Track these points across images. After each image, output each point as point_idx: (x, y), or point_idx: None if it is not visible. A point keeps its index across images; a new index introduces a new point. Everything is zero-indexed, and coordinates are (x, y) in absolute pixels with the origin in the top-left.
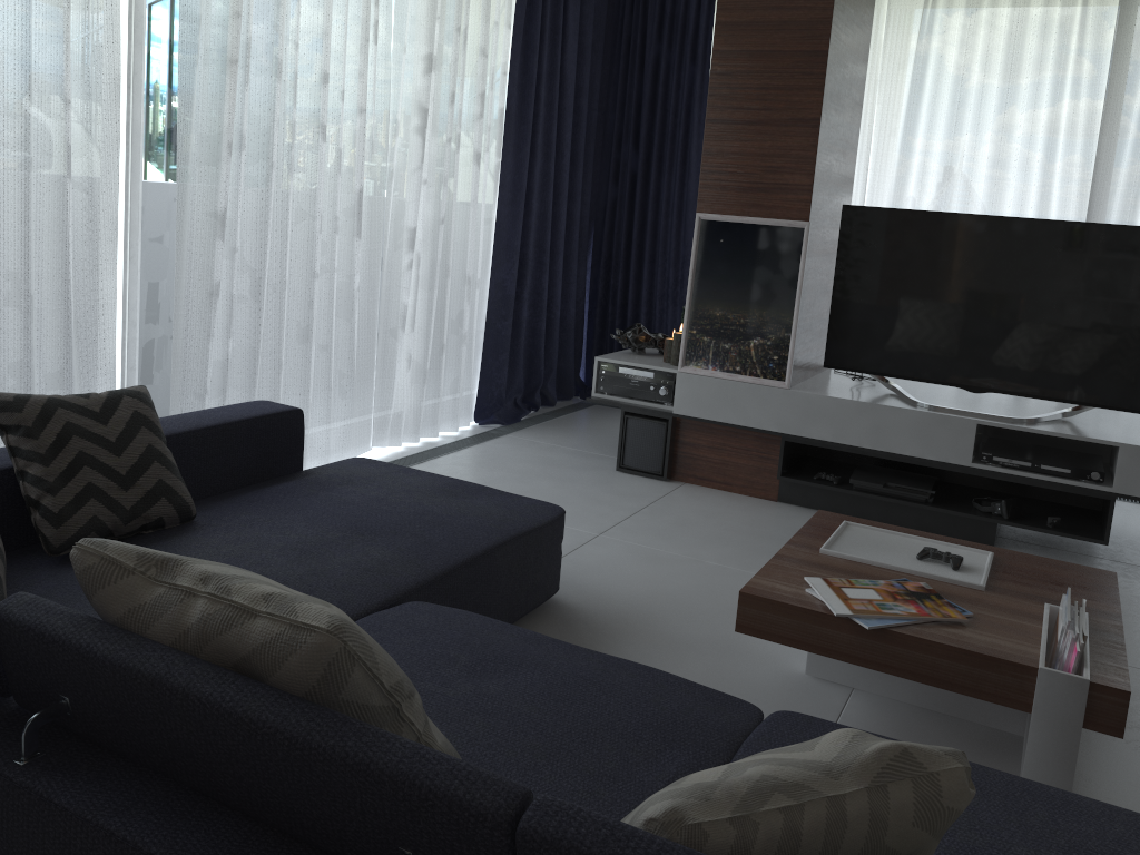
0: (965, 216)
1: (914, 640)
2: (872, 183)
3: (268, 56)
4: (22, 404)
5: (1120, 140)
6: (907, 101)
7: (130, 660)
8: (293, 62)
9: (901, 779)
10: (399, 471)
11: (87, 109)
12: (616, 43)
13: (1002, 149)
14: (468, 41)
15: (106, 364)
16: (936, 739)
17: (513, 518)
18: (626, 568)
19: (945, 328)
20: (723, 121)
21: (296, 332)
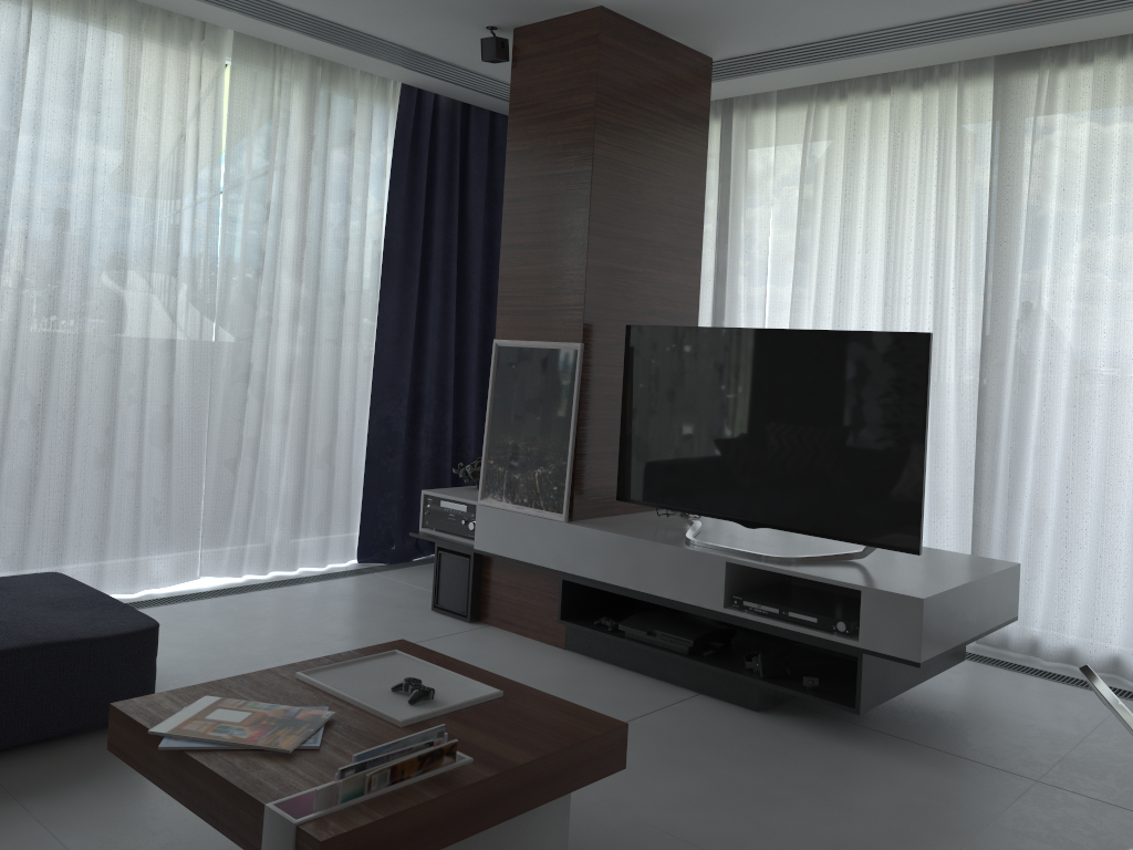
0: (730, 330)
1: (198, 766)
2: (770, 310)
3: (55, 207)
4: None
5: (1009, 248)
6: (797, 223)
7: None
8: (87, 212)
9: None
10: (58, 584)
11: None
12: None
13: (889, 266)
14: (332, 191)
15: None
16: None
17: (74, 628)
18: None
19: (720, 455)
20: (514, 247)
21: (94, 457)
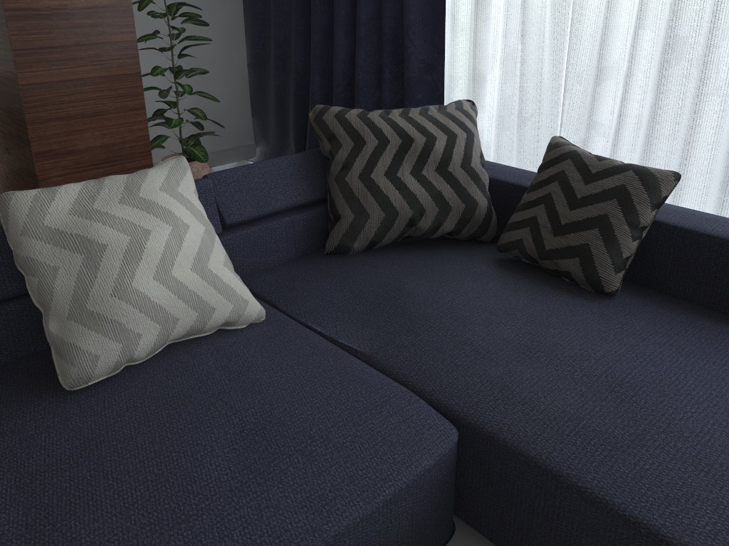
0: None
1: None
2: None
3: None
4: (552, 148)
5: None
6: None
7: None
8: None
9: None
10: None
11: None
12: None
13: None
14: None
15: None
16: None
17: None
18: None
19: None
20: None
21: None
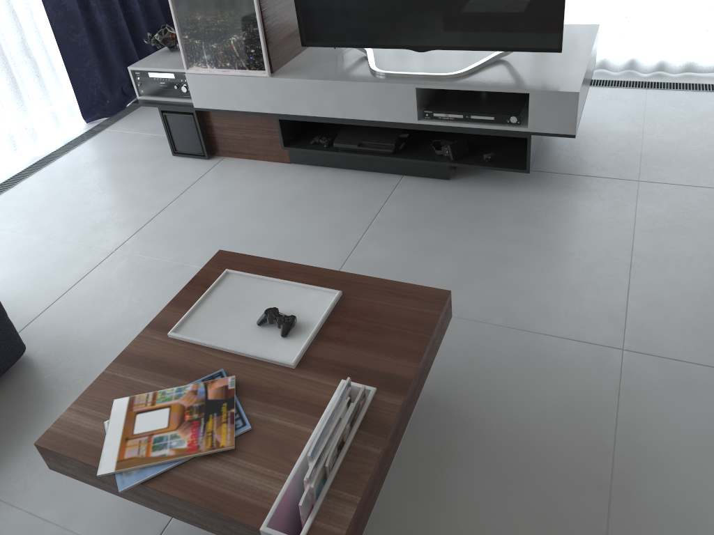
0: None
1: (165, 495)
2: None
3: None
4: None
5: None
6: None
7: None
8: None
9: None
10: None
11: None
12: None
13: None
14: None
15: None
16: None
17: None
18: (114, 294)
19: None
20: None
21: None
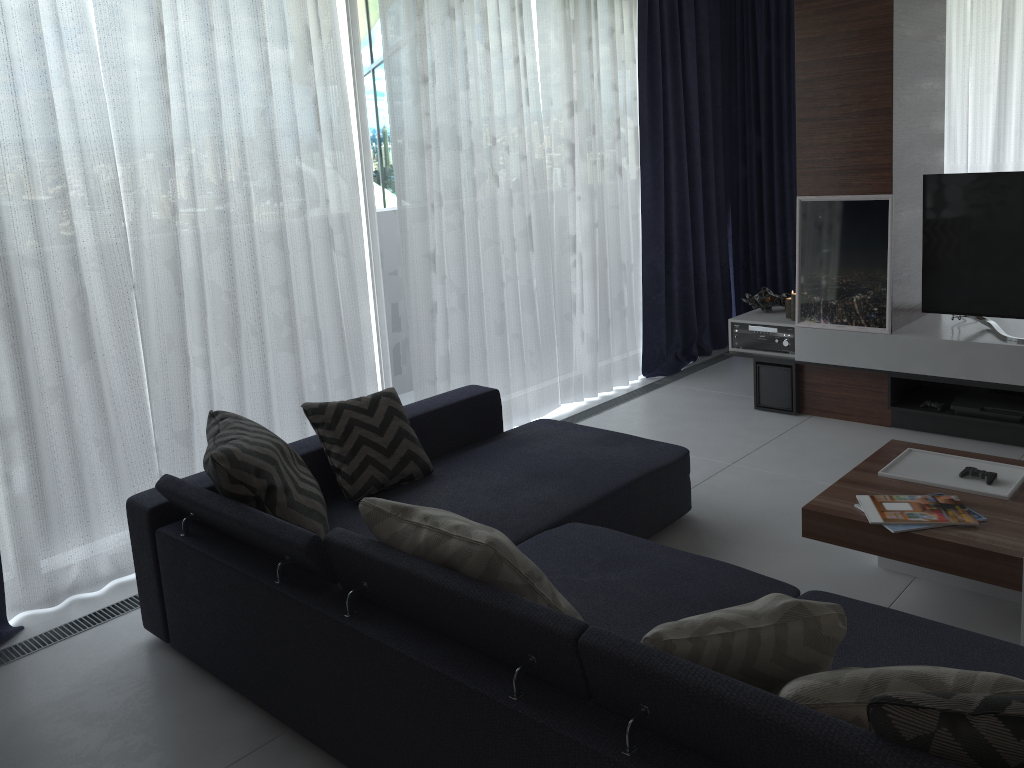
0: None
1: (930, 540)
2: (973, 136)
3: (451, 136)
4: (324, 409)
5: None
6: (998, 60)
7: (393, 562)
8: (469, 136)
9: (796, 620)
10: (569, 428)
11: (339, 202)
12: (731, 48)
13: None
14: (601, 82)
15: (369, 368)
16: (974, 614)
17: (648, 459)
18: (748, 490)
19: None
20: (810, 120)
21: (494, 327)
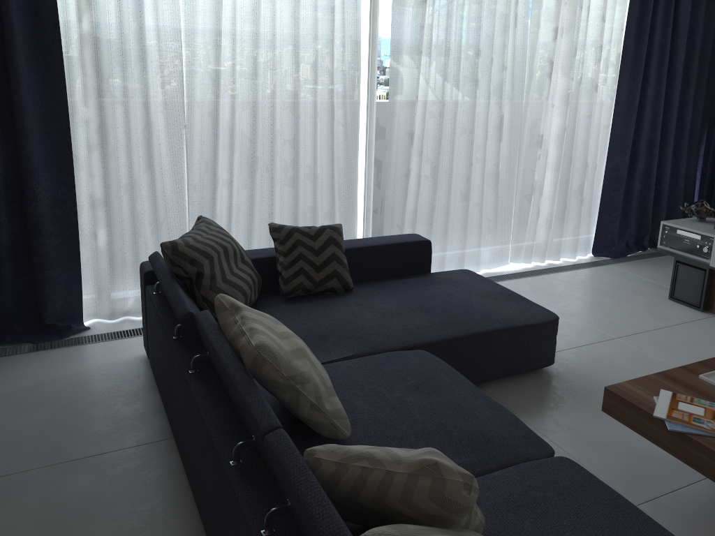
0: None
1: (701, 446)
2: None
3: (442, 46)
4: (280, 229)
5: None
6: None
7: (213, 343)
8: (458, 47)
9: (427, 476)
10: (478, 280)
11: (343, 86)
12: None
13: None
14: (591, 13)
15: (352, 208)
16: None
17: (518, 317)
18: (616, 362)
19: None
20: None
21: (459, 195)
